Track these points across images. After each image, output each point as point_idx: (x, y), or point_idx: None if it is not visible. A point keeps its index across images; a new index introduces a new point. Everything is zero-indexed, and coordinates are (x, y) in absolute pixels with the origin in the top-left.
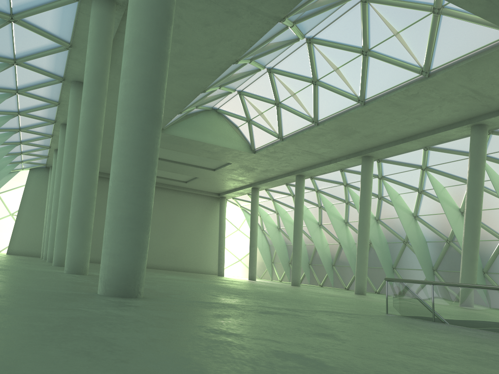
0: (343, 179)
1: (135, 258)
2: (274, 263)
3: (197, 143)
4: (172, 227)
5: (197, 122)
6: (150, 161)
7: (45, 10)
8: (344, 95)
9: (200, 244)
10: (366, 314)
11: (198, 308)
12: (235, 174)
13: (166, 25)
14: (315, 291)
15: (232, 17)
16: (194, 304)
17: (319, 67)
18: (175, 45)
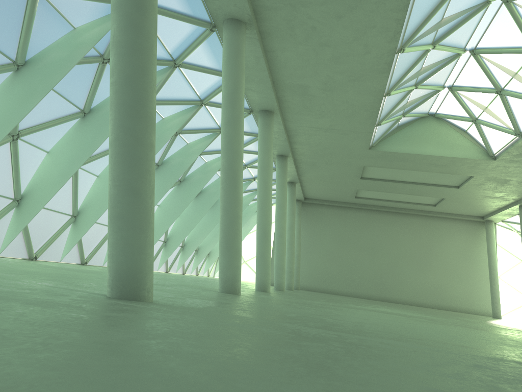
0: None
1: (128, 258)
2: None
3: (417, 157)
4: (429, 258)
5: (412, 133)
6: (135, 157)
7: (193, 48)
8: None
9: (467, 278)
10: (462, 352)
11: (143, 310)
12: (486, 189)
13: (138, 17)
14: None
15: None
16: (178, 310)
17: None
18: (323, 49)
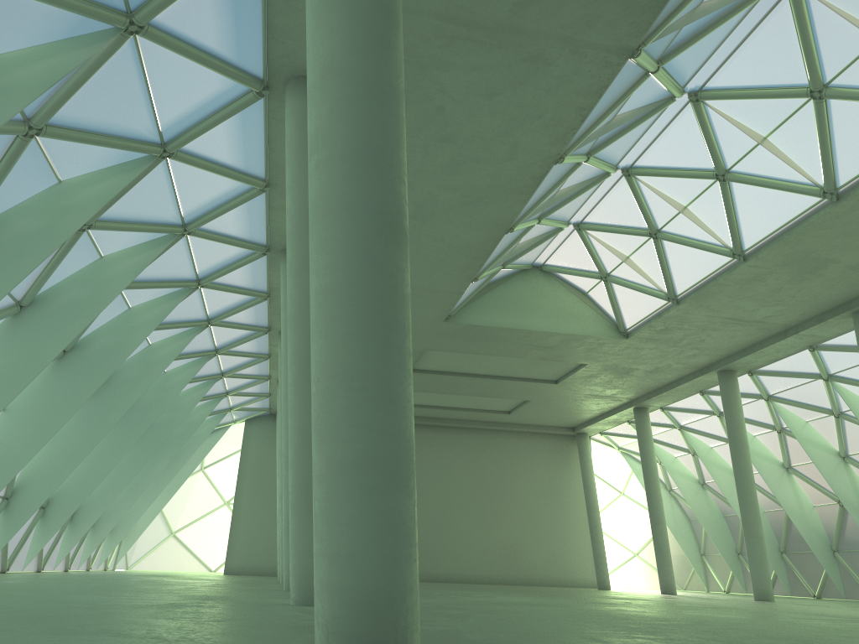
0: (819, 366)
1: (388, 560)
2: (706, 556)
3: (515, 334)
4: (498, 500)
5: (509, 294)
6: (392, 324)
7: (212, 125)
8: (789, 188)
9: (553, 528)
10: None
11: None
12: (596, 384)
13: (387, 27)
14: (817, 612)
15: (537, 69)
16: None
17: (726, 144)
18: (442, 147)
